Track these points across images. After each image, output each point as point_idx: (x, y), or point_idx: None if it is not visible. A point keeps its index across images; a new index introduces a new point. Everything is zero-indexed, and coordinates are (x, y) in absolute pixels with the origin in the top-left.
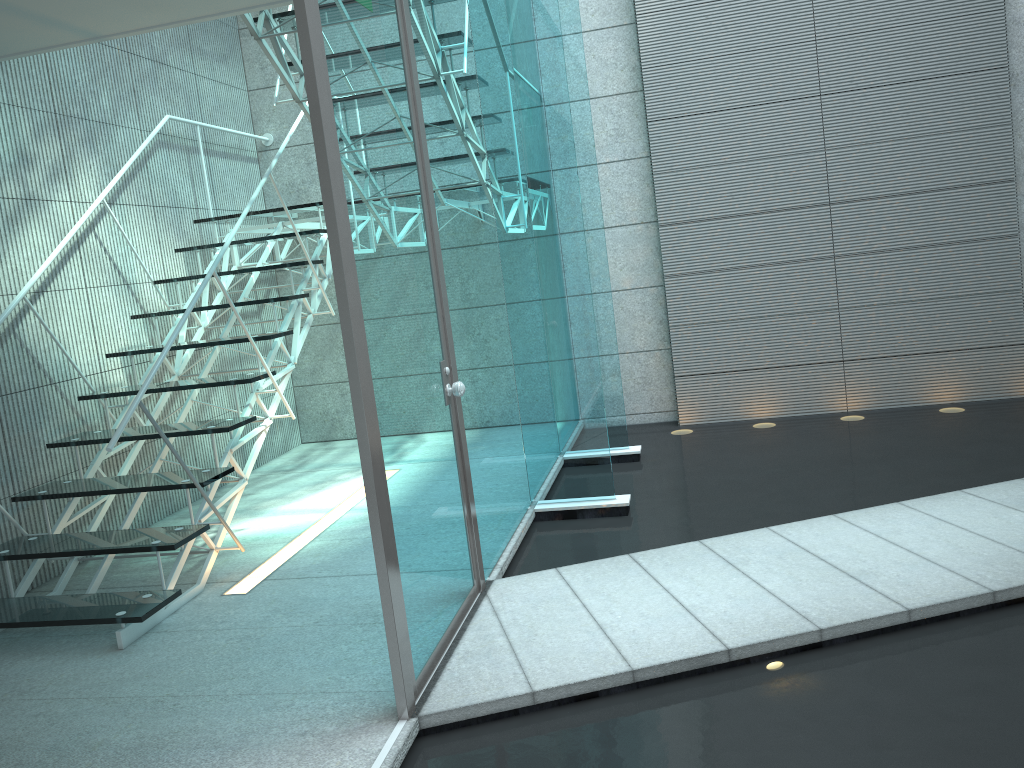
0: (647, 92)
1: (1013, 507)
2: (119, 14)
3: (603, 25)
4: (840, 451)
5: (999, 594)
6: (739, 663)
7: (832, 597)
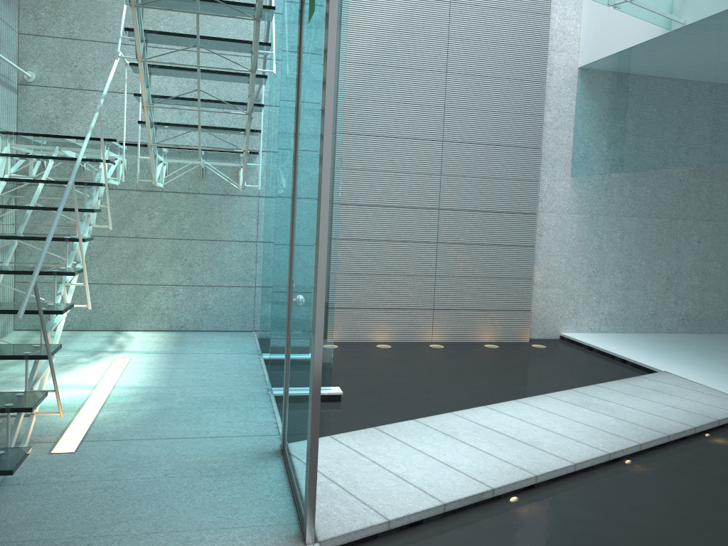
0: None
1: (579, 405)
2: None
3: None
4: (447, 366)
5: (611, 455)
6: (495, 498)
7: (527, 456)
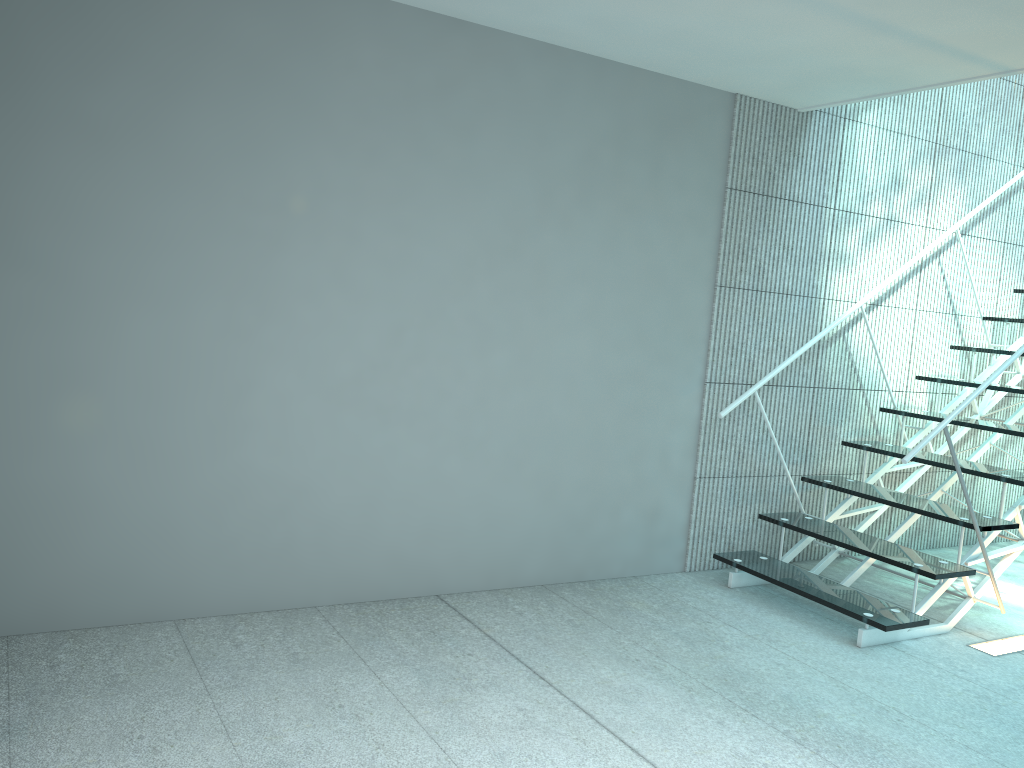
0: None
1: None
2: None
3: None
4: None
5: None
6: None
7: None
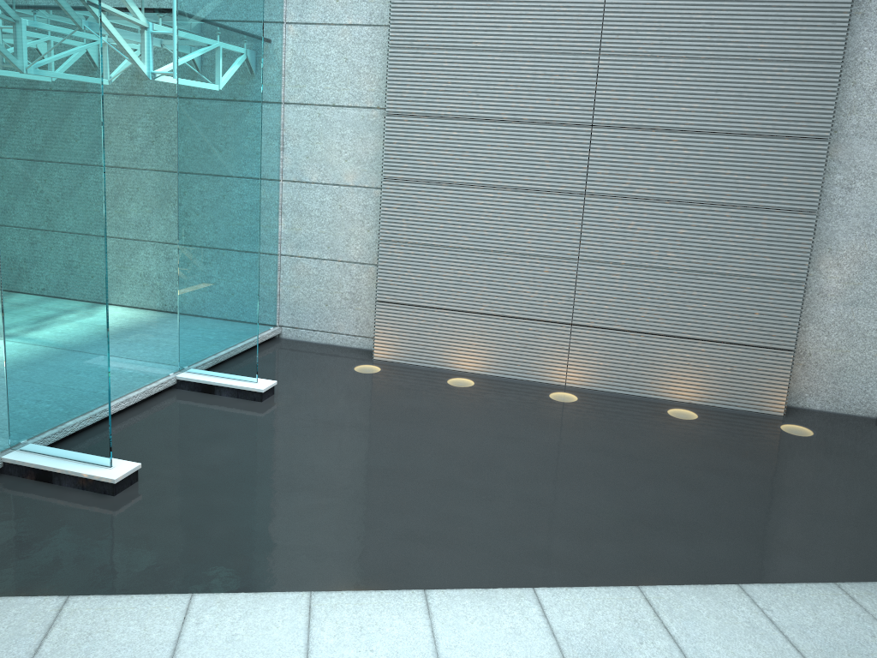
0: None
1: None
2: None
3: None
4: (492, 448)
5: None
6: None
7: None
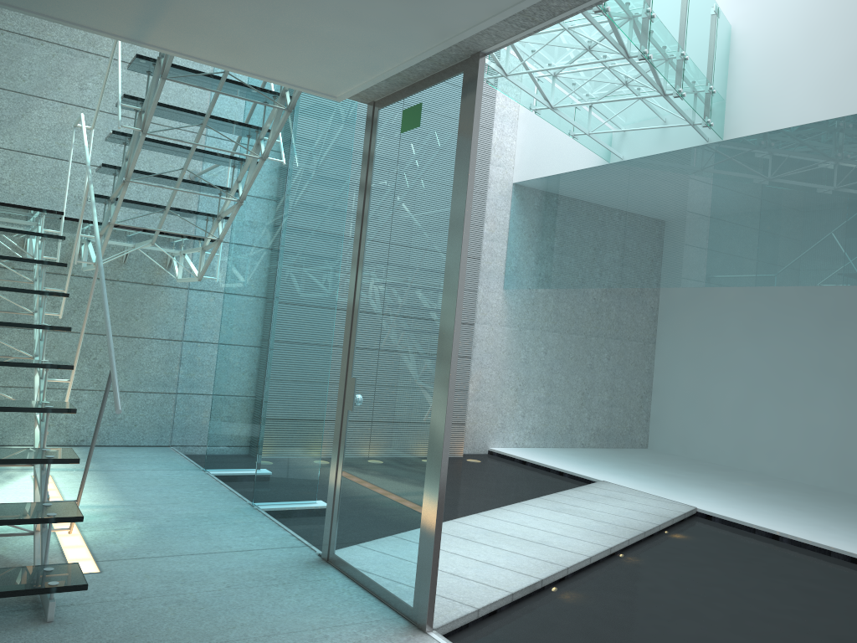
0: None
1: (557, 511)
2: (201, 43)
3: None
4: None
5: (612, 549)
6: (541, 589)
7: (548, 553)
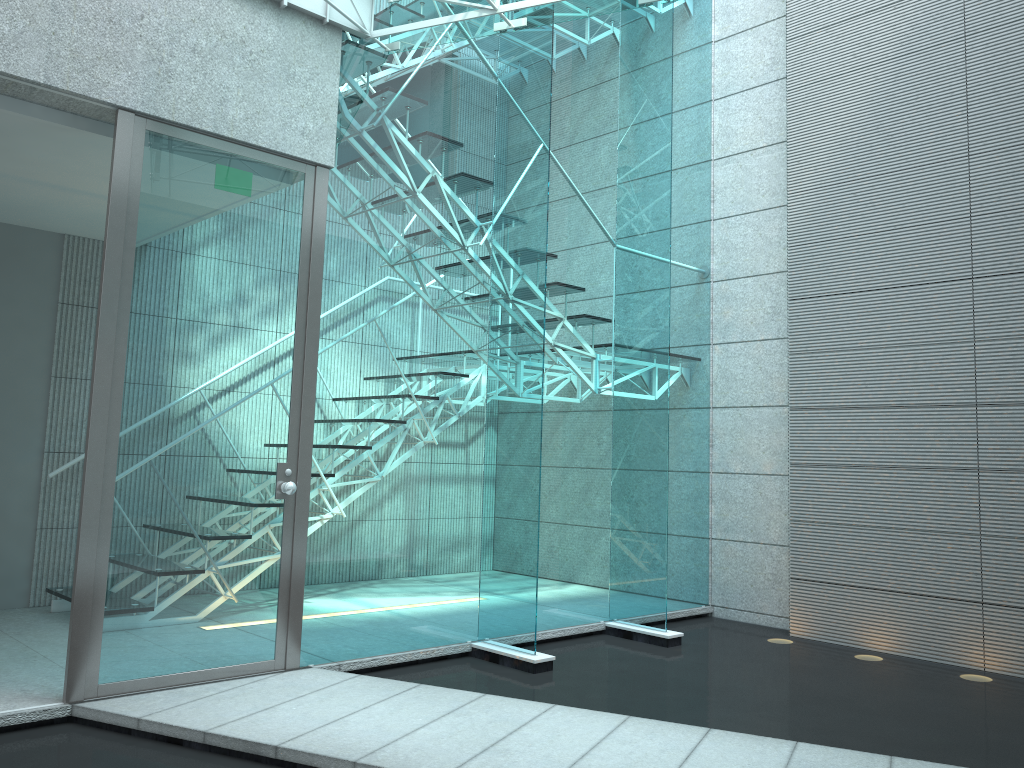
0: (790, 270)
1: (789, 767)
2: None
3: (771, 205)
4: (853, 693)
5: None
6: (287, 765)
7: (428, 752)
